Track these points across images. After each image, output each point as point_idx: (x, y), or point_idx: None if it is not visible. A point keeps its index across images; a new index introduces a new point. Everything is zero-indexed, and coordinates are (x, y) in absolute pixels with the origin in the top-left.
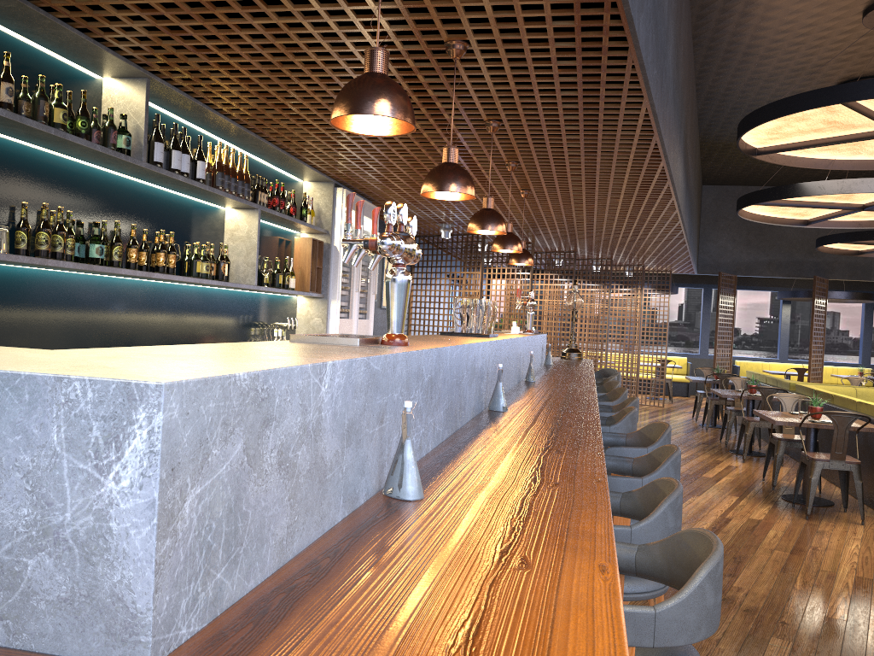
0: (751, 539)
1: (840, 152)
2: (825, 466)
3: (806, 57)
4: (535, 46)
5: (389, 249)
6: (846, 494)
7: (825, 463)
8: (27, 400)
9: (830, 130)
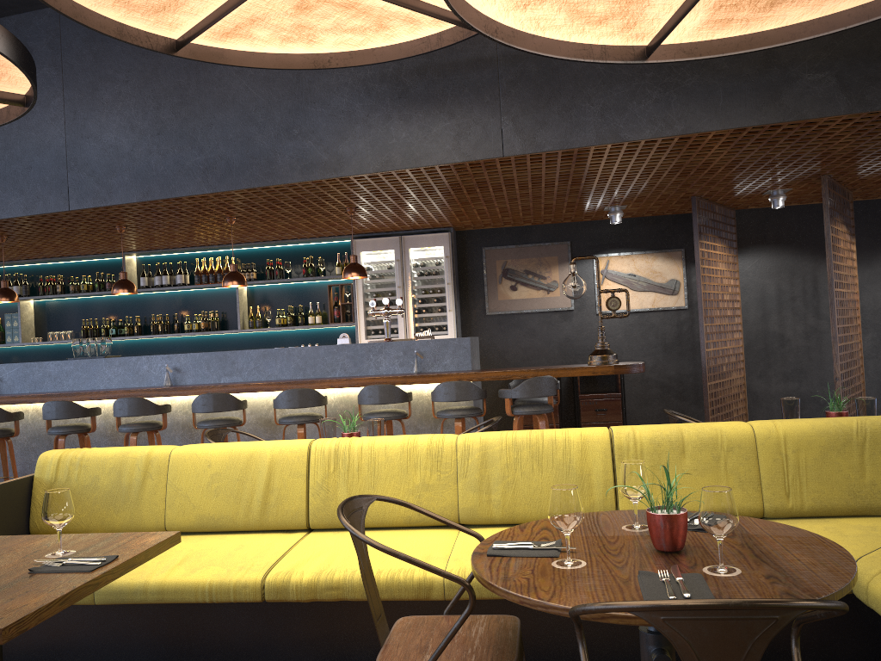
0: None
1: None
2: None
3: None
4: None
5: None
6: None
7: None
8: None
9: None
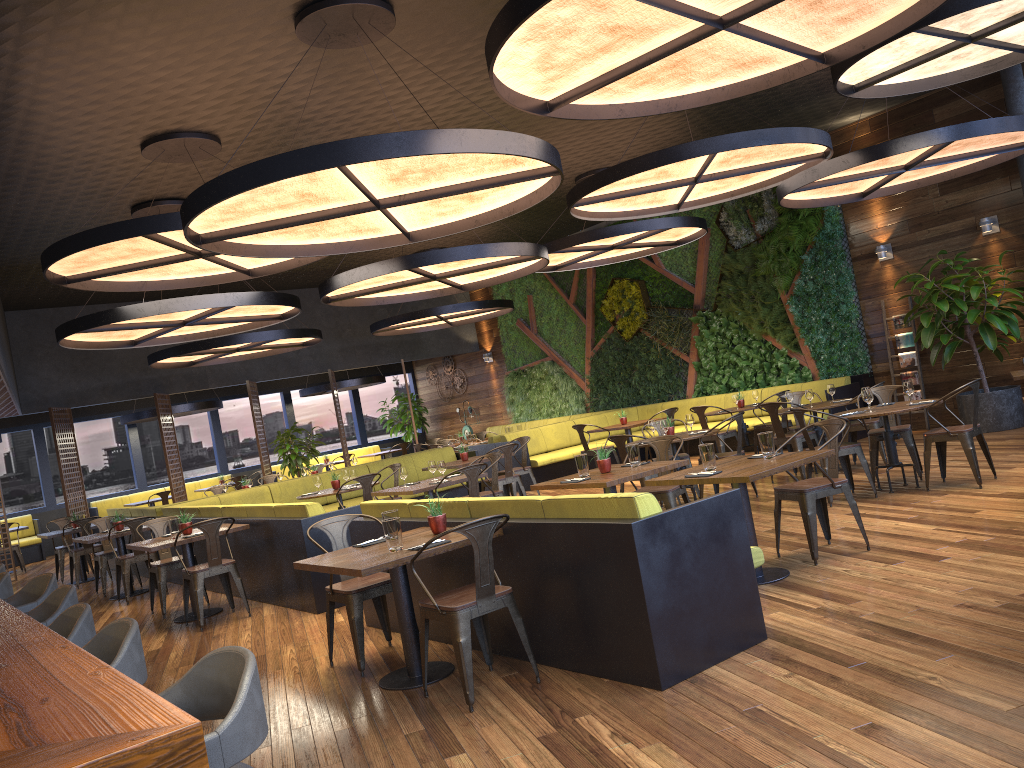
0: (155, 667)
1: (151, 274)
2: (207, 575)
3: (95, 182)
4: None
5: None
6: (231, 595)
7: (206, 572)
8: None
9: (136, 256)
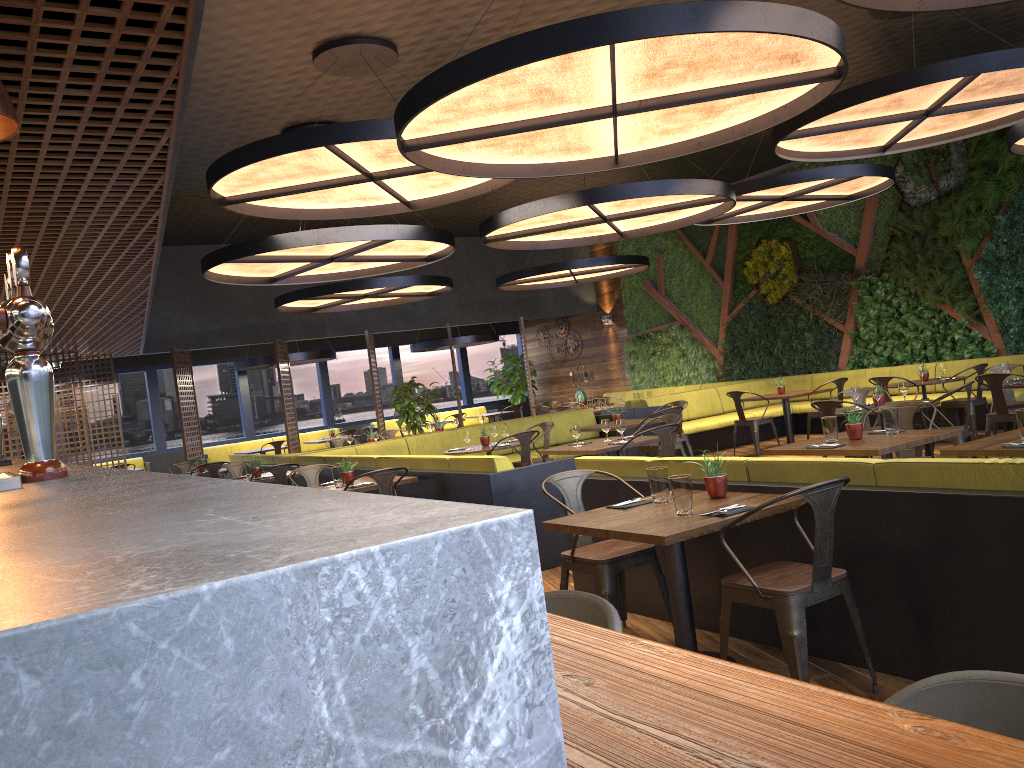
0: None
1: (309, 200)
2: None
3: (255, 97)
4: (49, 39)
5: (40, 324)
6: None
7: None
8: (232, 650)
9: (304, 176)
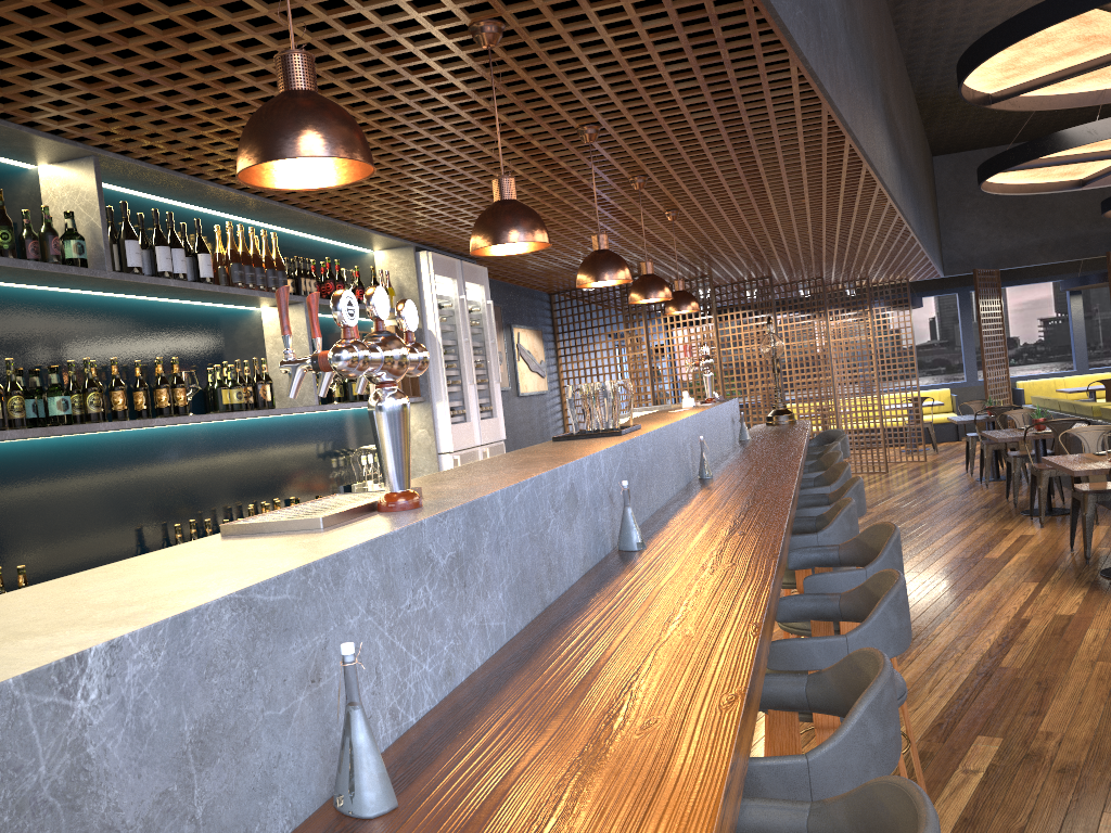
0: (1061, 648)
1: (1110, 78)
2: None
3: None
4: (601, 6)
5: (348, 367)
6: None
7: None
8: None
9: (1090, 49)
